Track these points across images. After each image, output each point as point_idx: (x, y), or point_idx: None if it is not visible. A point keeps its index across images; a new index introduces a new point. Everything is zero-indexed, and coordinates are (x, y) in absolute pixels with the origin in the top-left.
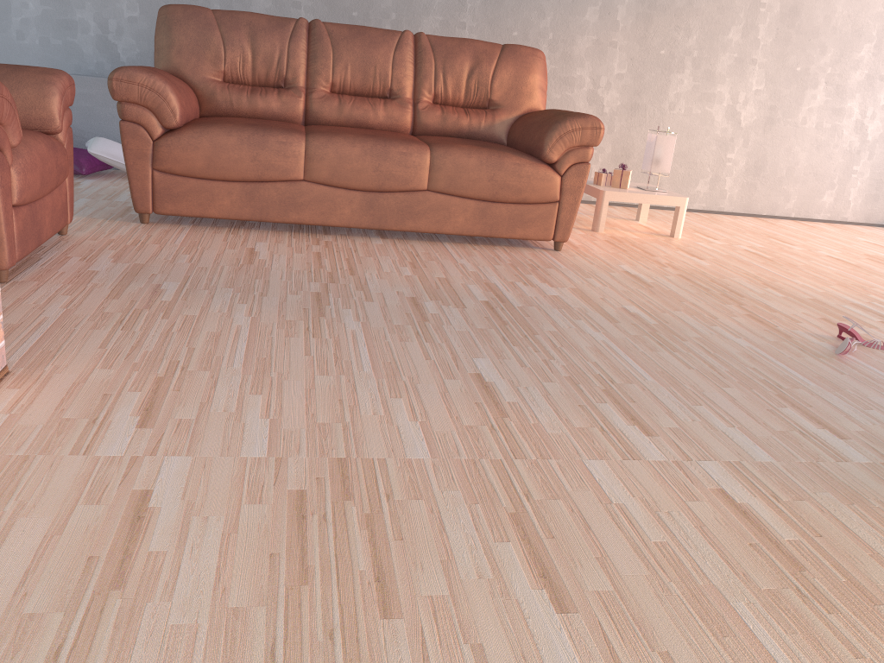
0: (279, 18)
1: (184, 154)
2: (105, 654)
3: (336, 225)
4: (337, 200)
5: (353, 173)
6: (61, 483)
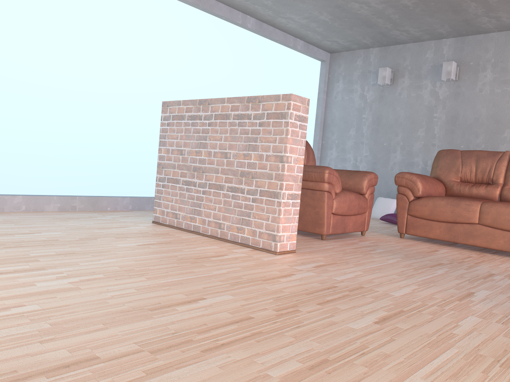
0: (494, 151)
1: (420, 207)
2: (246, 285)
3: (494, 248)
4: (496, 235)
5: (505, 221)
6: (277, 267)
